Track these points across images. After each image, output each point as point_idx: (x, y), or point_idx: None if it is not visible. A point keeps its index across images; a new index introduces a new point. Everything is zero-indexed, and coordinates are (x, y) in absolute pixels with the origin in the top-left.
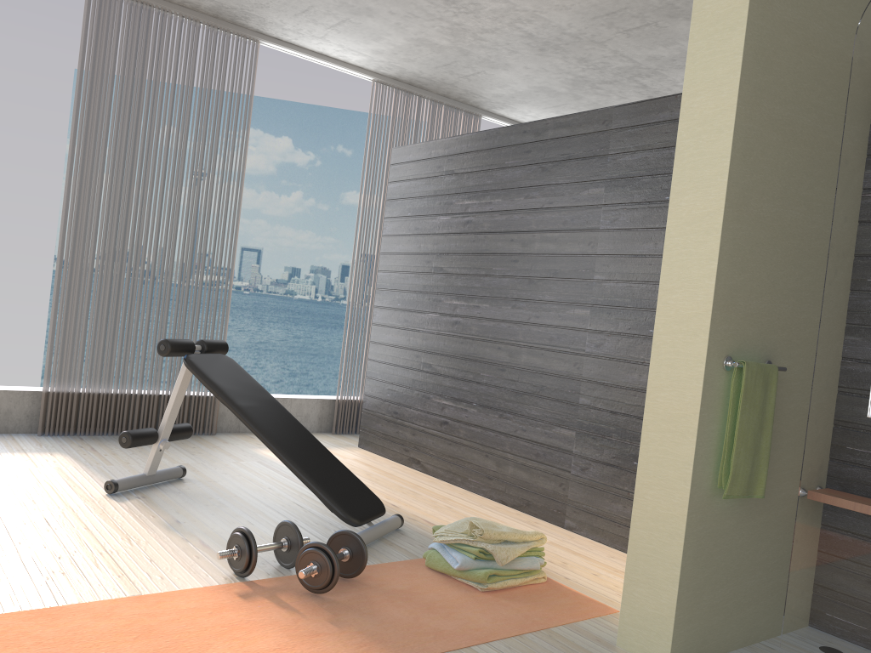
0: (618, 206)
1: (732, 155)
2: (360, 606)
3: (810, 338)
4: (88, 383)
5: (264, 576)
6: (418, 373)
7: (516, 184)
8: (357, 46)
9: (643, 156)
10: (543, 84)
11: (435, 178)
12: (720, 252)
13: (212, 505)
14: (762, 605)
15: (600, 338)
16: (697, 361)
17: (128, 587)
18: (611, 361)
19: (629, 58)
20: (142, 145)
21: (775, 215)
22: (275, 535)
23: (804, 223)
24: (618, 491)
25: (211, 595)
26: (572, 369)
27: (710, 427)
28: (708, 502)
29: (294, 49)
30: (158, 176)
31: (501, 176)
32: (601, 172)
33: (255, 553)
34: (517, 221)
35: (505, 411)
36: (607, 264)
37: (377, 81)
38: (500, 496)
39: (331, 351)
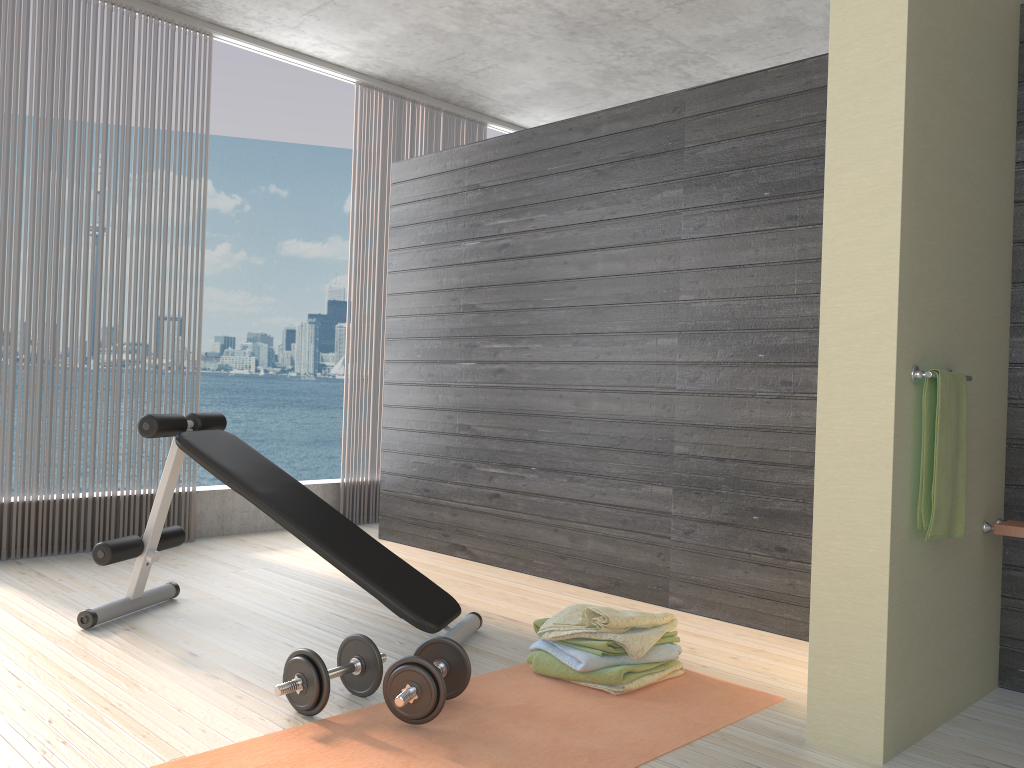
0: (703, 209)
1: (906, 116)
2: (478, 734)
3: (981, 342)
4: (21, 488)
5: (337, 711)
6: (454, 438)
7: (565, 193)
8: (340, 37)
9: (730, 146)
10: (566, 79)
11: (455, 196)
12: (902, 237)
13: (228, 628)
14: (959, 669)
15: (694, 371)
16: (884, 374)
17: (162, 750)
18: (711, 398)
19: (676, 40)
20: (71, 172)
21: (945, 192)
22: (340, 655)
23: (970, 202)
24: (736, 553)
25: (280, 745)
26: (661, 412)
27: (904, 454)
28: (906, 547)
29: (258, 44)
30: (95, 211)
31: (544, 186)
32: (677, 170)
33: (327, 681)
34: (570, 239)
35: (576, 473)
36: (695, 280)
37: (361, 83)
38: (579, 578)
39: (281, 435)
